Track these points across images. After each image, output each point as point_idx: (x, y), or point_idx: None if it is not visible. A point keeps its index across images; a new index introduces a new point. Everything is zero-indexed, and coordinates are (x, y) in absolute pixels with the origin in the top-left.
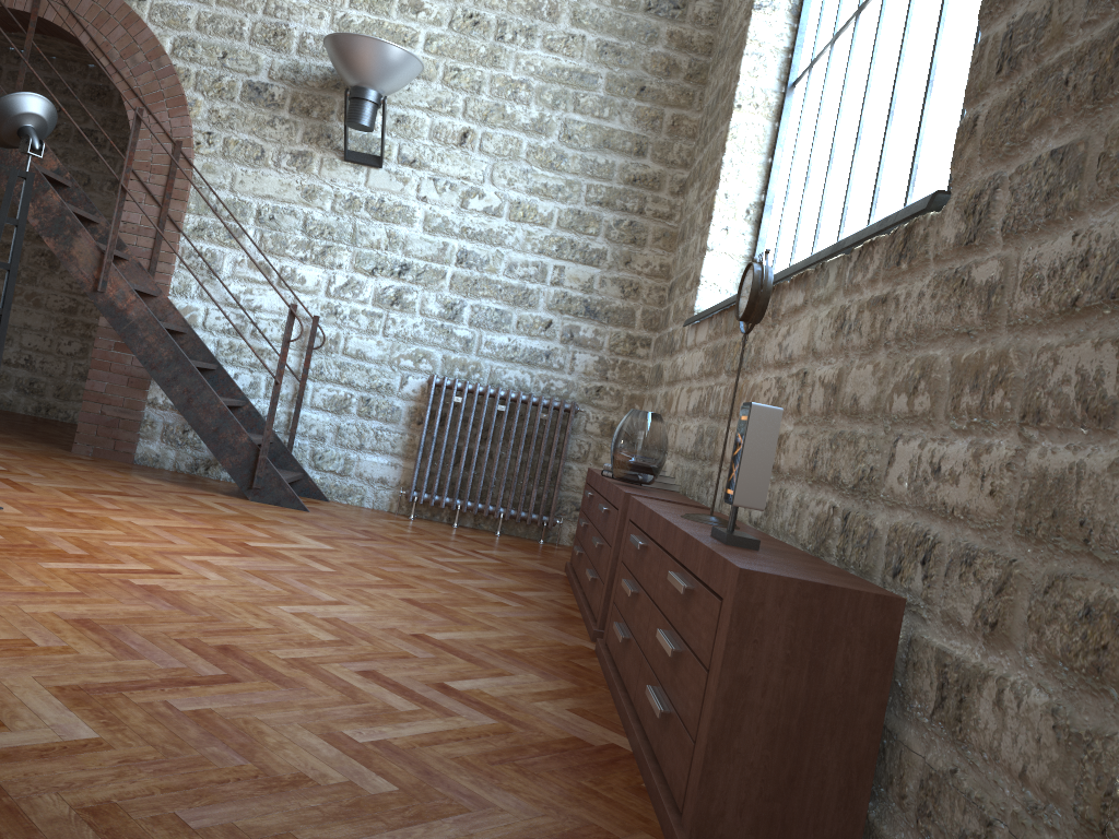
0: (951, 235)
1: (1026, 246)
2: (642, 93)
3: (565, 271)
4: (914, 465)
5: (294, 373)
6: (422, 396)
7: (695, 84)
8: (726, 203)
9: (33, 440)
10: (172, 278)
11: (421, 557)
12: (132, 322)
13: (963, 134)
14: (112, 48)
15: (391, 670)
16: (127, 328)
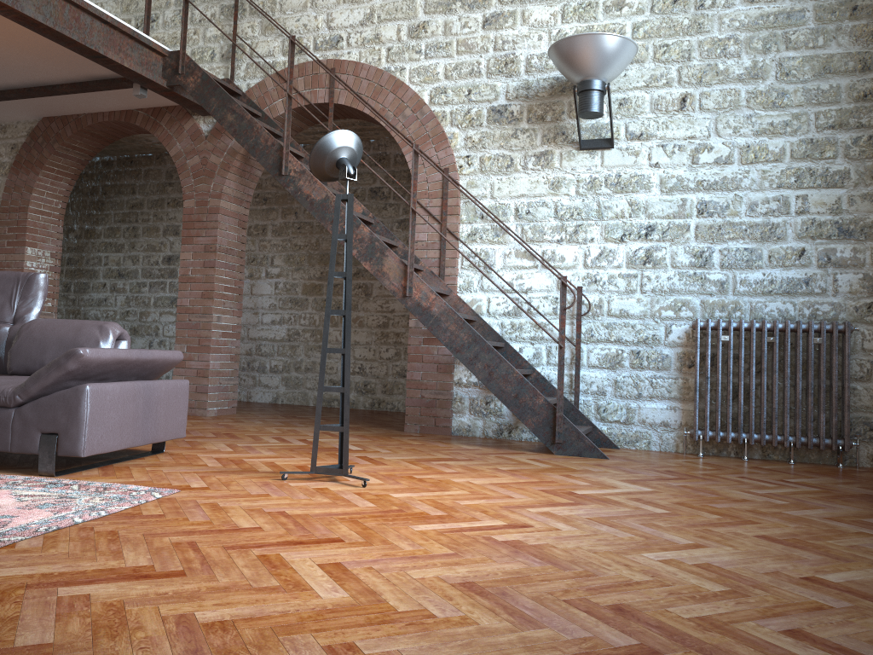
0: None
1: None
2: (854, 12)
3: (808, 199)
4: None
5: (568, 339)
6: (687, 341)
7: None
8: None
9: (375, 426)
10: (457, 278)
11: (739, 491)
12: (436, 316)
13: None
14: (386, 111)
15: (818, 627)
16: (432, 322)
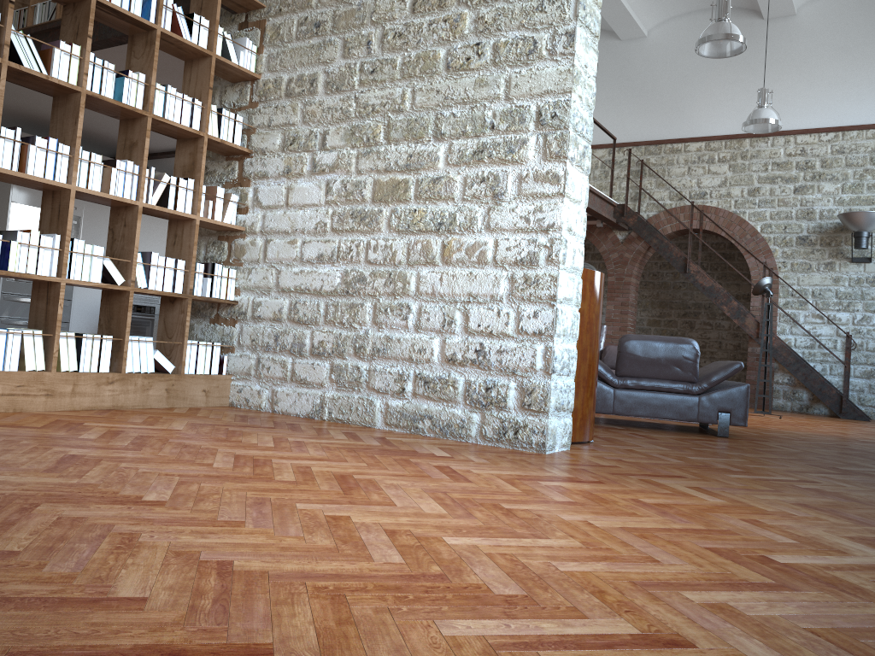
0: None
1: None
2: None
3: None
4: None
5: (843, 362)
6: None
7: None
8: None
9: None
10: (776, 327)
11: None
12: (775, 348)
13: None
14: (734, 235)
15: None
16: (773, 351)
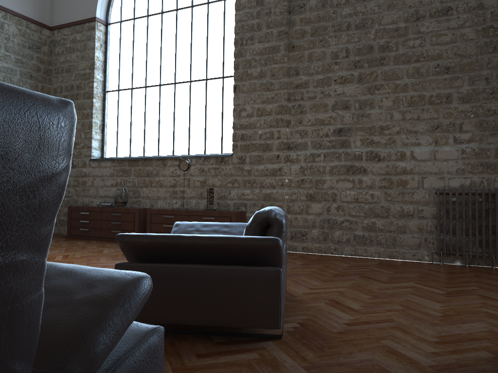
0: (236, 161)
1: (254, 166)
2: (31, 77)
3: None
4: (237, 194)
5: None
6: None
7: (46, 75)
8: (95, 125)
9: None
10: None
11: None
12: None
13: (234, 146)
14: None
15: None
16: None
